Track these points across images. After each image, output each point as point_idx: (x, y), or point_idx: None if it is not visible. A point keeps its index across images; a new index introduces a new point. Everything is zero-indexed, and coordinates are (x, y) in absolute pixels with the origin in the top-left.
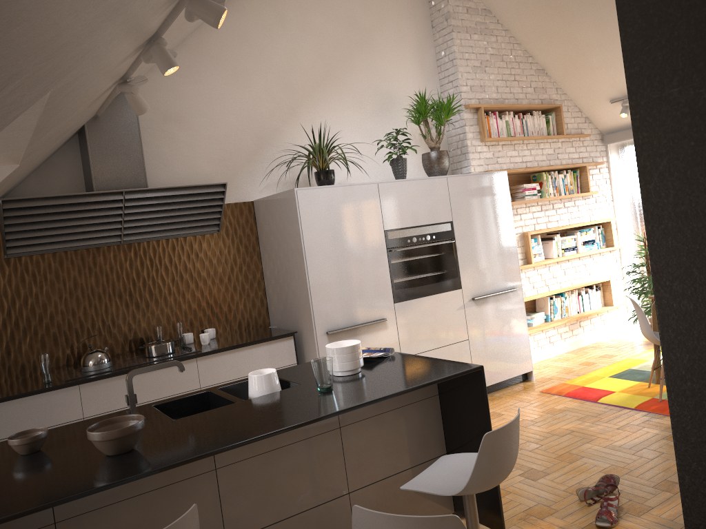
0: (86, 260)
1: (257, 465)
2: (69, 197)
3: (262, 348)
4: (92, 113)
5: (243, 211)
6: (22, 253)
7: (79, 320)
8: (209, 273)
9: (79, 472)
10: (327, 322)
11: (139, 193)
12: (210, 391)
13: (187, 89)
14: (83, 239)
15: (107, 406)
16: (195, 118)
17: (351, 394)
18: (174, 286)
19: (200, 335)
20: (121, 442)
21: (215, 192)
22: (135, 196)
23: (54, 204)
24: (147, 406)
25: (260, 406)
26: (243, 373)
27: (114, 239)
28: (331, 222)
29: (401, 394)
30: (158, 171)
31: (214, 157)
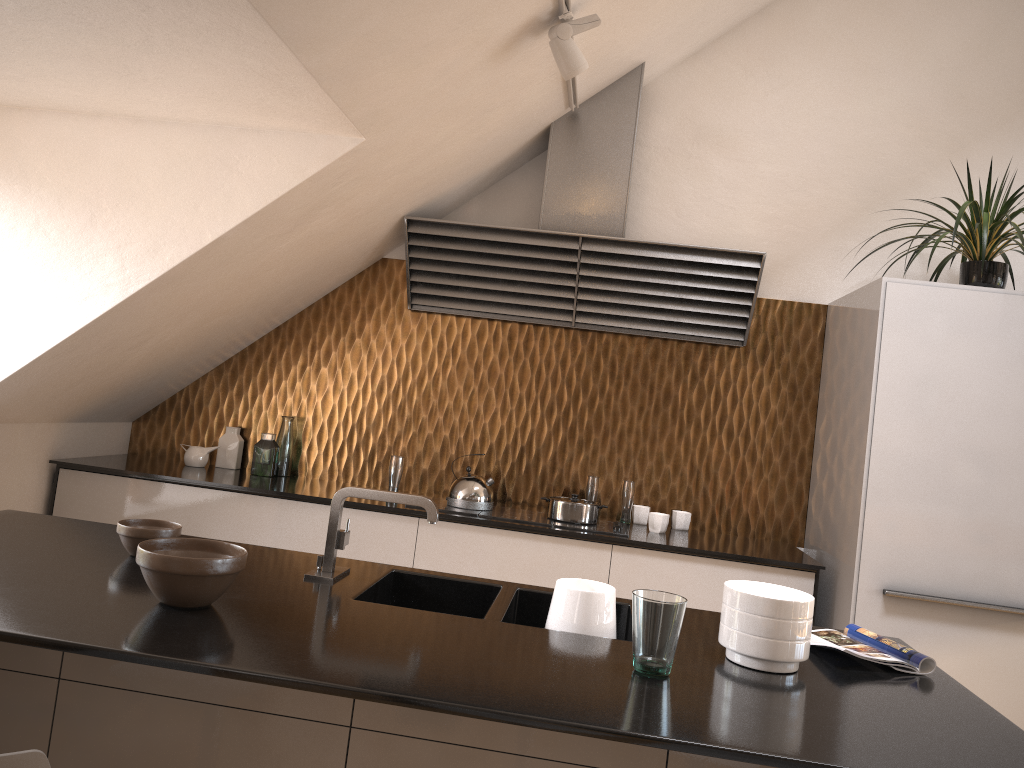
0: (517, 341)
1: (438, 765)
2: (499, 232)
3: (742, 573)
4: (545, 97)
5: (801, 319)
6: (431, 307)
7: (483, 430)
8: (708, 415)
9: (79, 602)
10: (890, 568)
11: (606, 246)
12: (501, 588)
13: (749, 89)
14: (516, 306)
15: (449, 567)
16: (752, 142)
17: (674, 705)
18: (642, 419)
19: (653, 513)
20: (166, 583)
21: (742, 269)
22: (598, 249)
23: (477, 240)
24: (386, 567)
25: (492, 641)
26: (691, 606)
27: (561, 316)
28: (954, 364)
29: (784, 766)
30: (663, 221)
31: (769, 213)
